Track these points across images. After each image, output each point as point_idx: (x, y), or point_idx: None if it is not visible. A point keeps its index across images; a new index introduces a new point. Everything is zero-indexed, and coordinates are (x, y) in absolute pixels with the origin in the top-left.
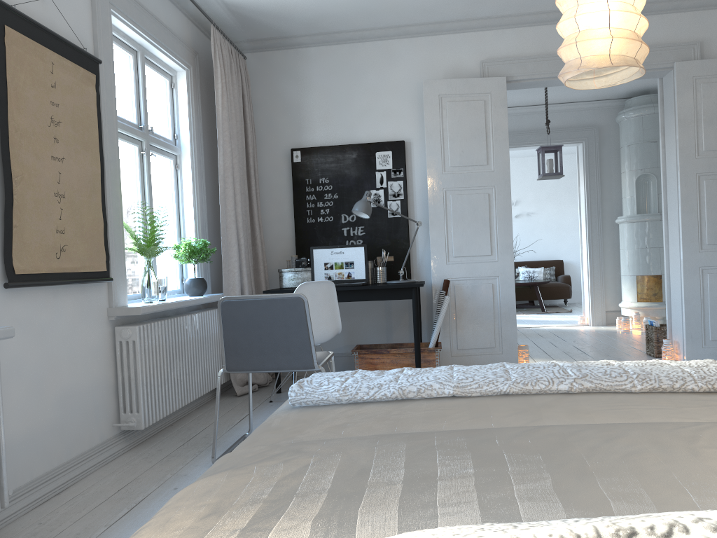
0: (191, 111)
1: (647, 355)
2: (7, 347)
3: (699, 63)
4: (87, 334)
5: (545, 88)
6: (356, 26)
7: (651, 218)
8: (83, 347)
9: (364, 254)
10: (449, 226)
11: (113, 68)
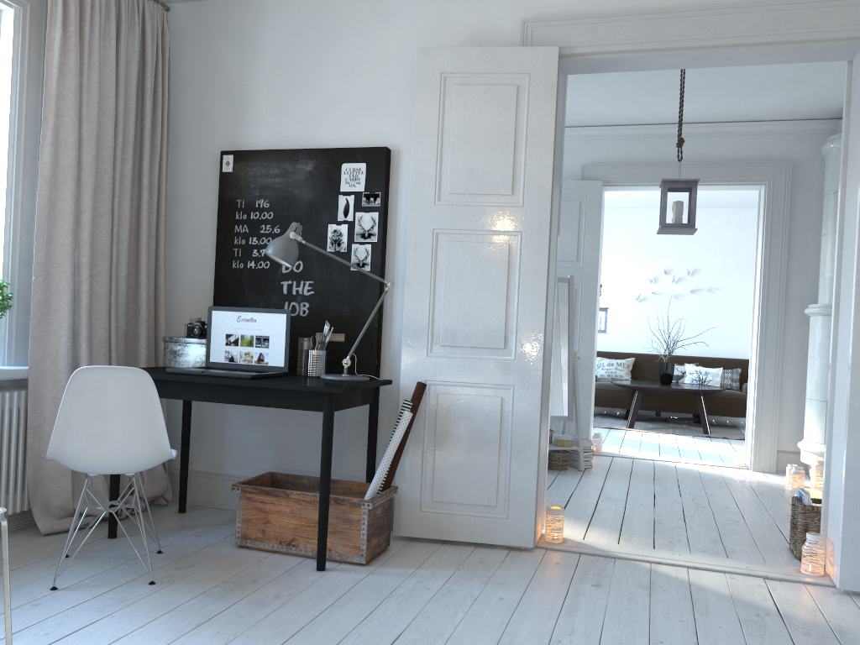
0: (18, 73)
1: (788, 551)
2: None
3: None
4: None
5: (682, 87)
6: None
7: None
8: None
9: (285, 326)
10: (437, 293)
11: None
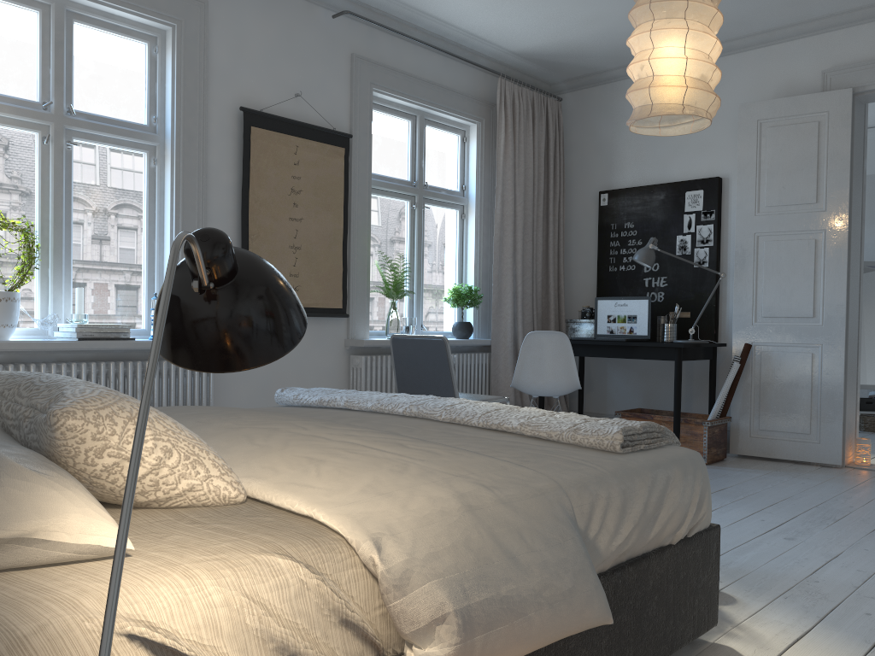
0: (479, 162)
1: None
2: None
3: None
4: (320, 357)
5: None
6: None
7: None
8: (314, 367)
9: (647, 308)
10: (759, 279)
11: (370, 138)
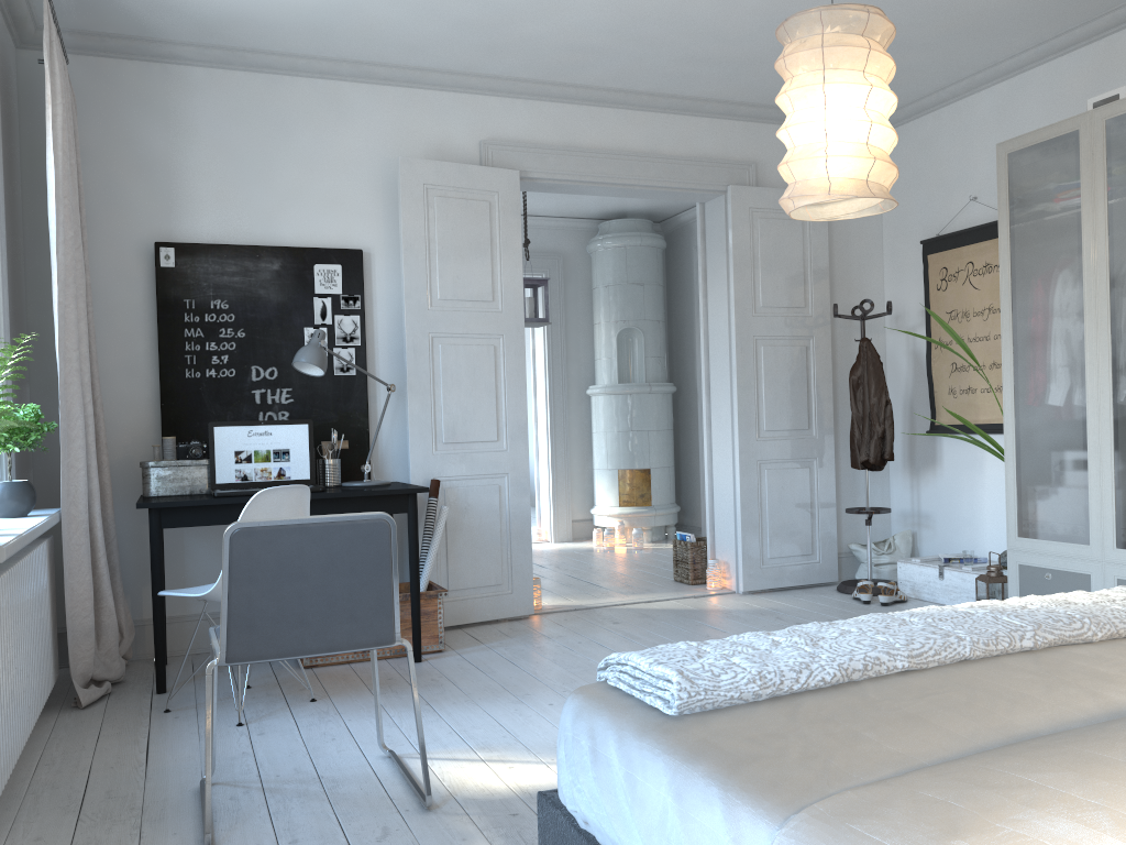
0: None
1: (677, 582)
2: None
3: (757, 191)
4: None
5: (524, 192)
6: (289, 47)
7: (639, 389)
8: None
9: (309, 437)
10: (437, 394)
11: None
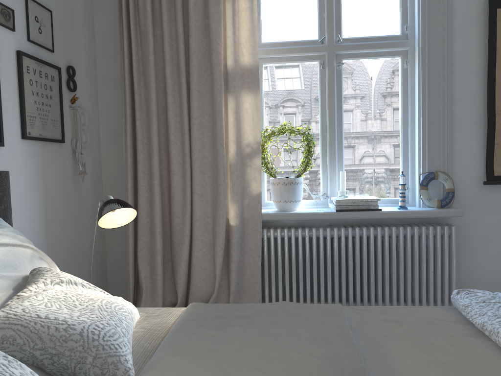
0: None
1: None
2: (485, 221)
3: None
4: None
5: None
6: None
7: None
8: None
9: None
10: None
11: None
